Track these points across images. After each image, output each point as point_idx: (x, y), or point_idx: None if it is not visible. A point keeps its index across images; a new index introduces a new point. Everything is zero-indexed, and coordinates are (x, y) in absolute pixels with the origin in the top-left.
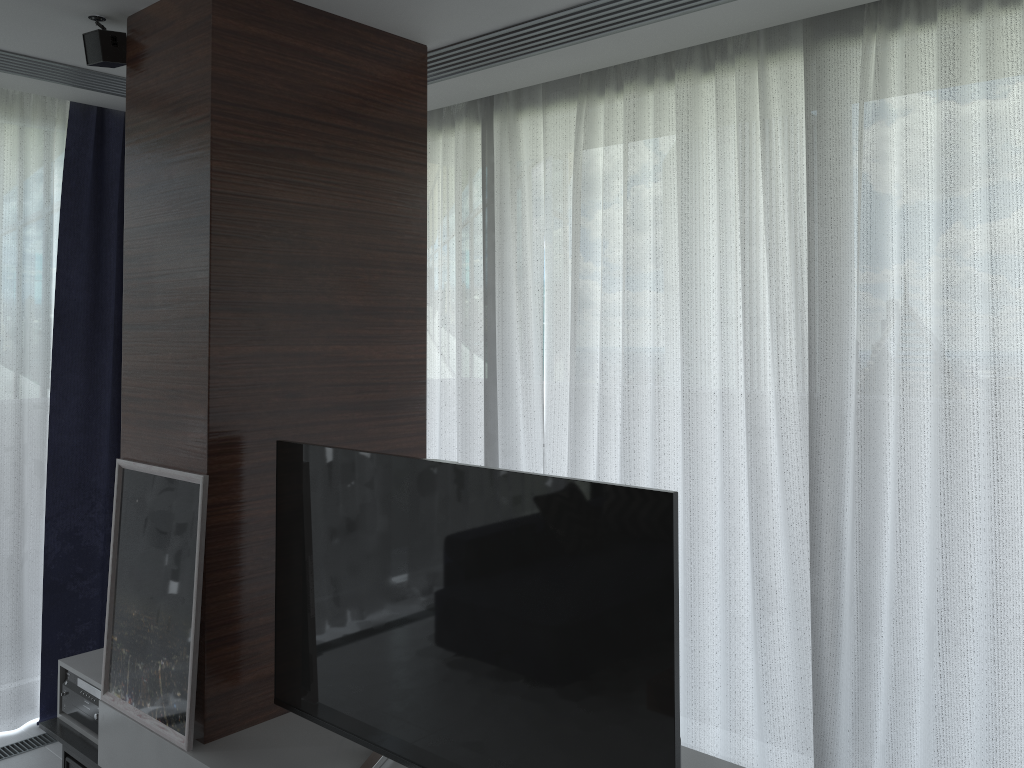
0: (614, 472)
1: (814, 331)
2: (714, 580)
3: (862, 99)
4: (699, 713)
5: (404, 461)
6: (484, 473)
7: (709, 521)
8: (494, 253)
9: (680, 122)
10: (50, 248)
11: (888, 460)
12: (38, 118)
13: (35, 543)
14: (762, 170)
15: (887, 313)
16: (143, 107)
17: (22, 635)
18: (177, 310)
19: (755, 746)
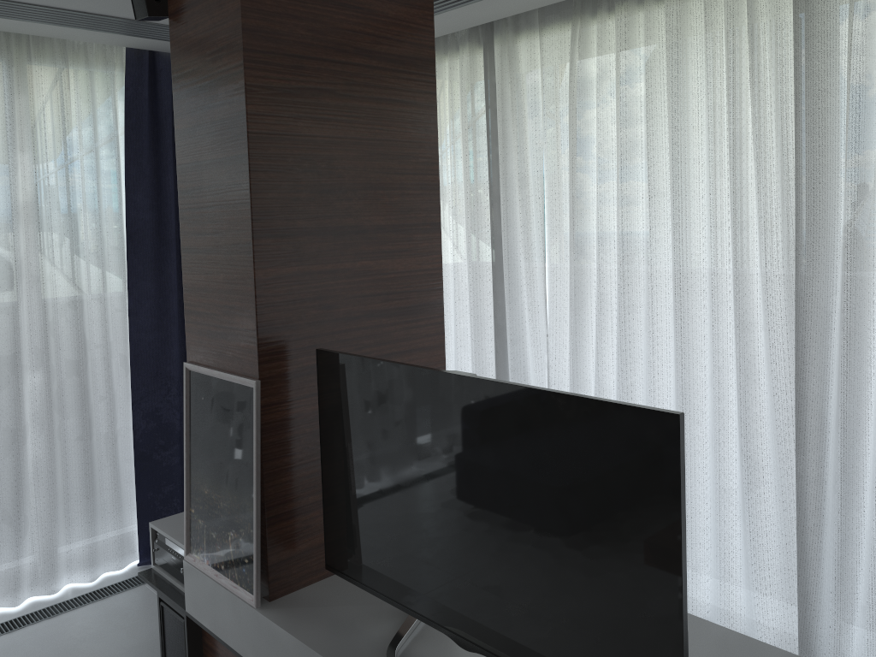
0: (611, 359)
1: (801, 234)
2: (704, 456)
3: (852, 11)
4: (691, 569)
5: (428, 372)
6: (500, 387)
7: (699, 404)
8: (498, 165)
9: (670, 40)
10: (118, 176)
11: (872, 353)
12: (100, 64)
13: (125, 422)
14: (750, 83)
15: (874, 217)
16: (185, 56)
17: (120, 496)
18: (225, 237)
19: (743, 599)
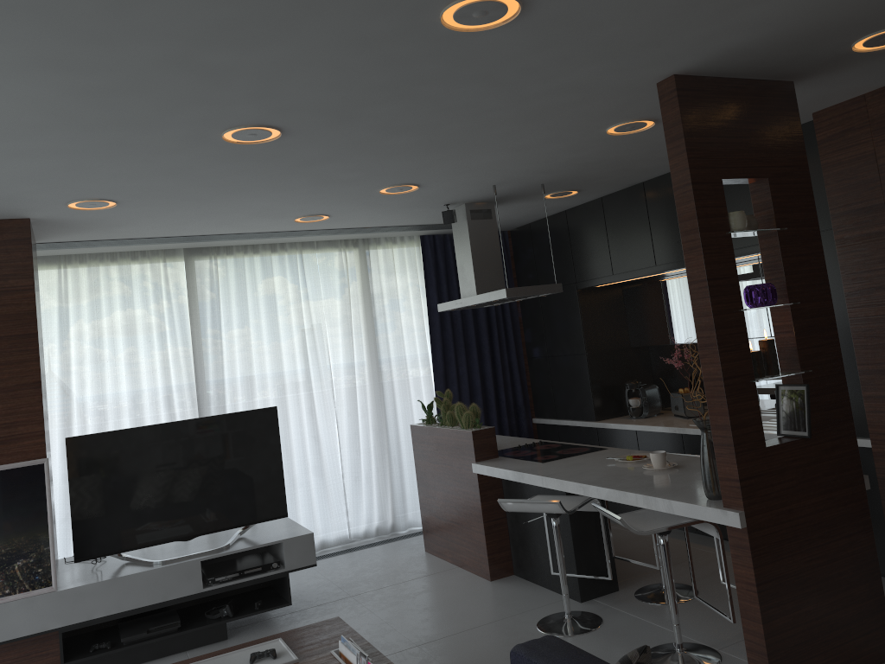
0: None
1: (197, 370)
2: None
3: (213, 281)
4: None
5: (160, 425)
6: (203, 419)
7: None
8: None
9: (126, 282)
10: None
11: None
12: None
13: None
14: (169, 305)
15: (224, 360)
16: None
17: None
18: (7, 382)
19: None
